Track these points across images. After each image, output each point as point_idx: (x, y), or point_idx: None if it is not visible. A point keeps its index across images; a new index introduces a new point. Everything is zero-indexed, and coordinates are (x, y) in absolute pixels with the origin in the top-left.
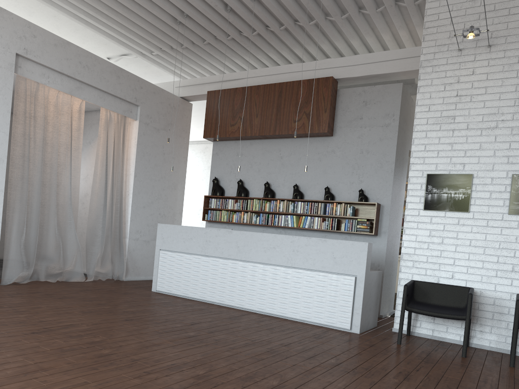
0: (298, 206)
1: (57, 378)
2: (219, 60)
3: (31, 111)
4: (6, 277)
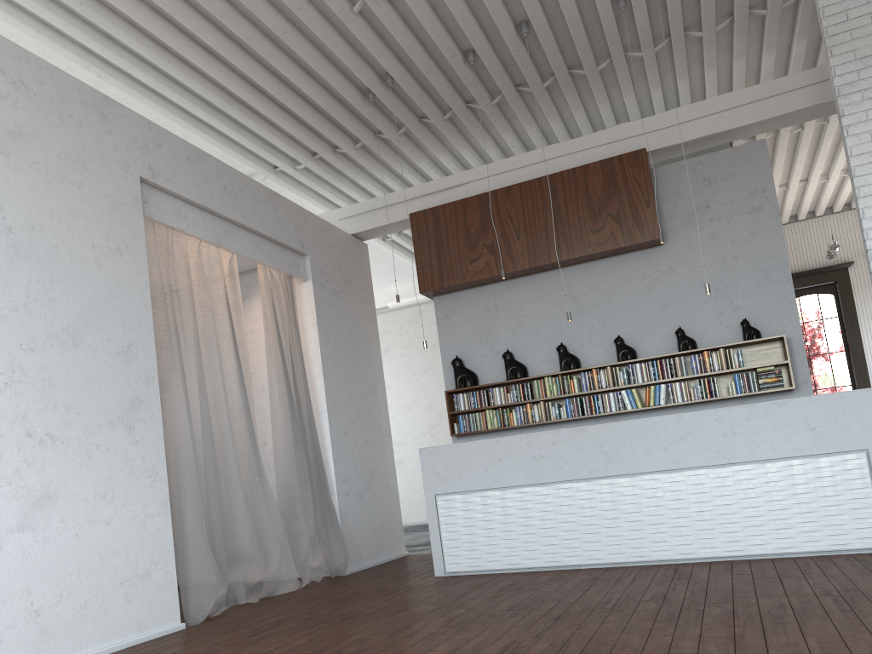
0: (635, 372)
1: None
2: (407, 163)
3: (170, 282)
4: (192, 608)
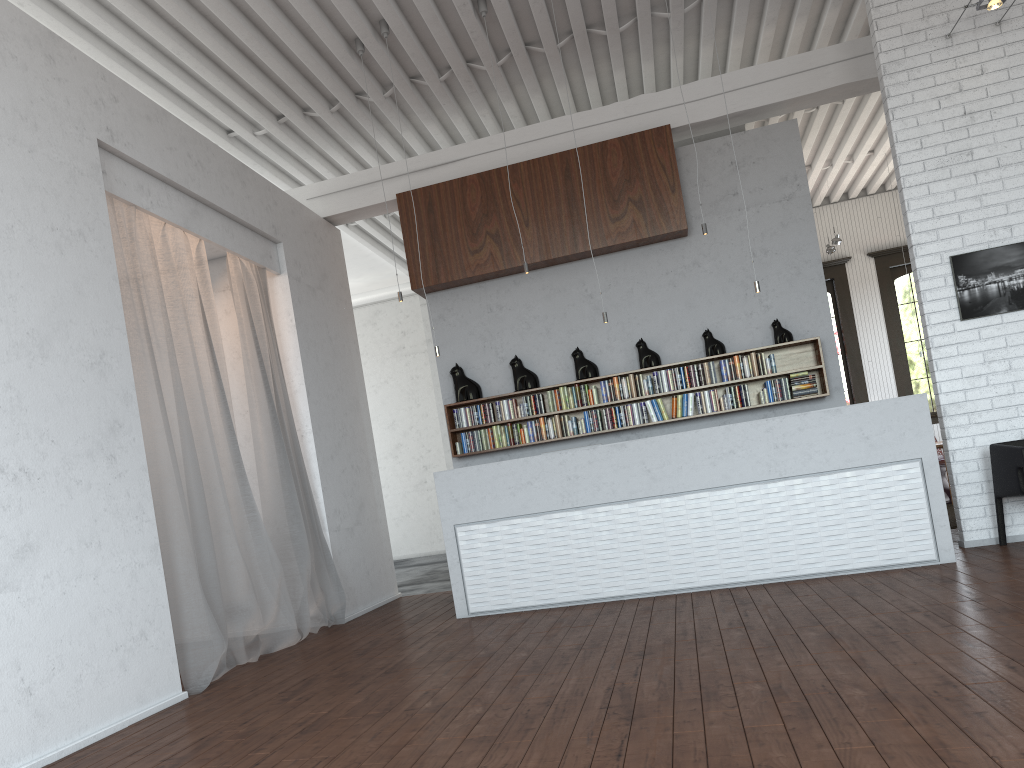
0: (661, 380)
1: (1015, 744)
2: (387, 132)
3: (137, 275)
4: (192, 674)
